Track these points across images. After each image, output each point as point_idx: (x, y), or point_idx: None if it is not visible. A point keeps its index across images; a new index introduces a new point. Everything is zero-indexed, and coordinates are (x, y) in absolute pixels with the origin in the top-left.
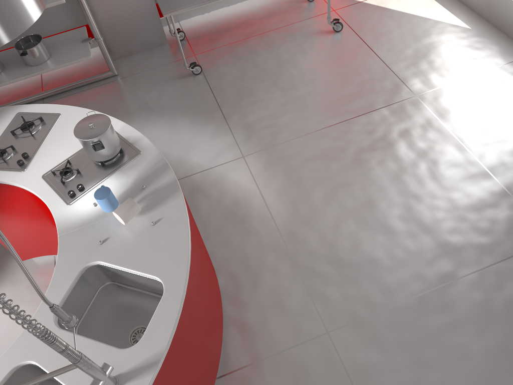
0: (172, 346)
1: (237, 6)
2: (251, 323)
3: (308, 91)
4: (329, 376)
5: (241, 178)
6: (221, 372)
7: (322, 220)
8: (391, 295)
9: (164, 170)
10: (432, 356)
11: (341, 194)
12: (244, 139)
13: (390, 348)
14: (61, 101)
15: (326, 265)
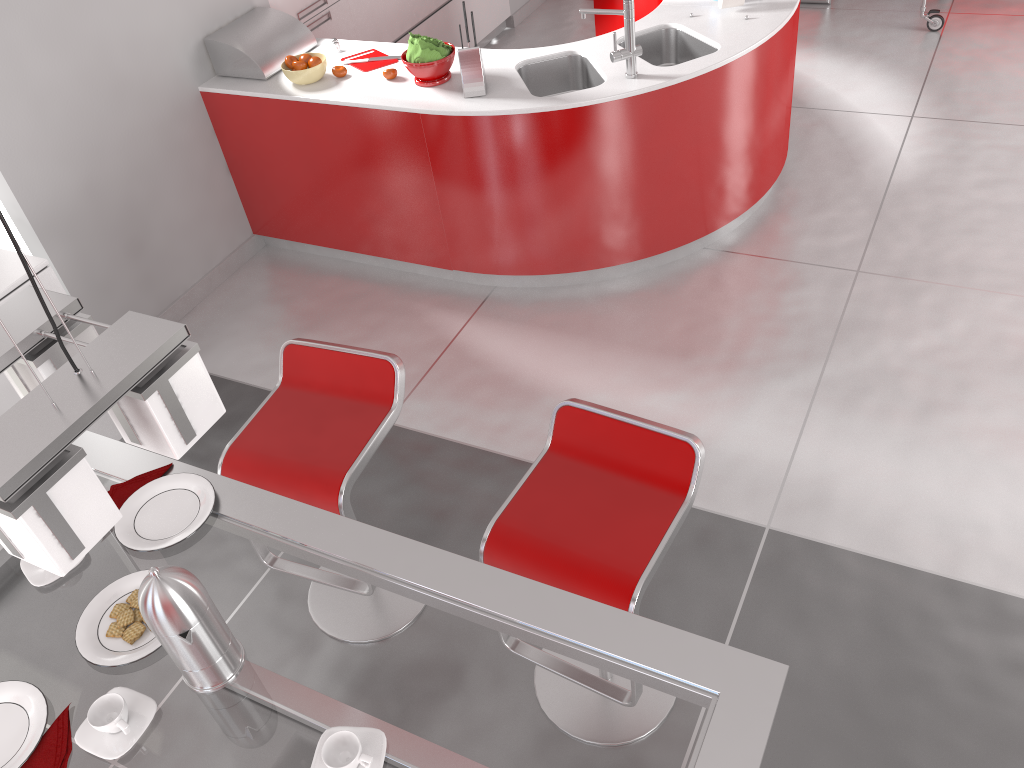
0: (693, 83)
1: None
2: (780, 232)
3: None
4: (824, 297)
5: (889, 132)
6: (715, 247)
7: (953, 198)
8: (969, 279)
9: None
10: (963, 336)
11: (1006, 188)
12: (930, 104)
13: (918, 310)
14: None
15: (915, 230)
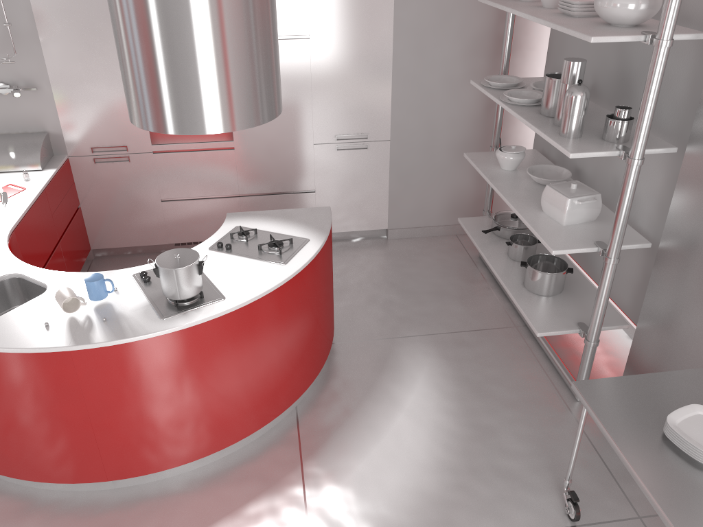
0: None
1: None
2: (22, 522)
3: None
4: None
5: None
6: None
7: None
8: None
9: (116, 335)
10: None
11: None
12: None
13: None
14: (517, 342)
15: None
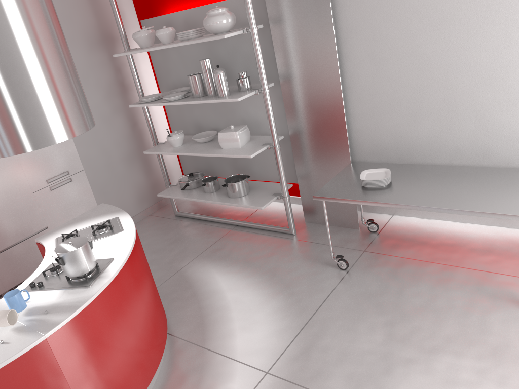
0: None
1: (463, 225)
2: None
3: (411, 358)
4: None
5: None
6: None
7: None
8: None
9: (70, 310)
10: None
11: None
12: (290, 357)
13: None
14: (241, 233)
15: None
